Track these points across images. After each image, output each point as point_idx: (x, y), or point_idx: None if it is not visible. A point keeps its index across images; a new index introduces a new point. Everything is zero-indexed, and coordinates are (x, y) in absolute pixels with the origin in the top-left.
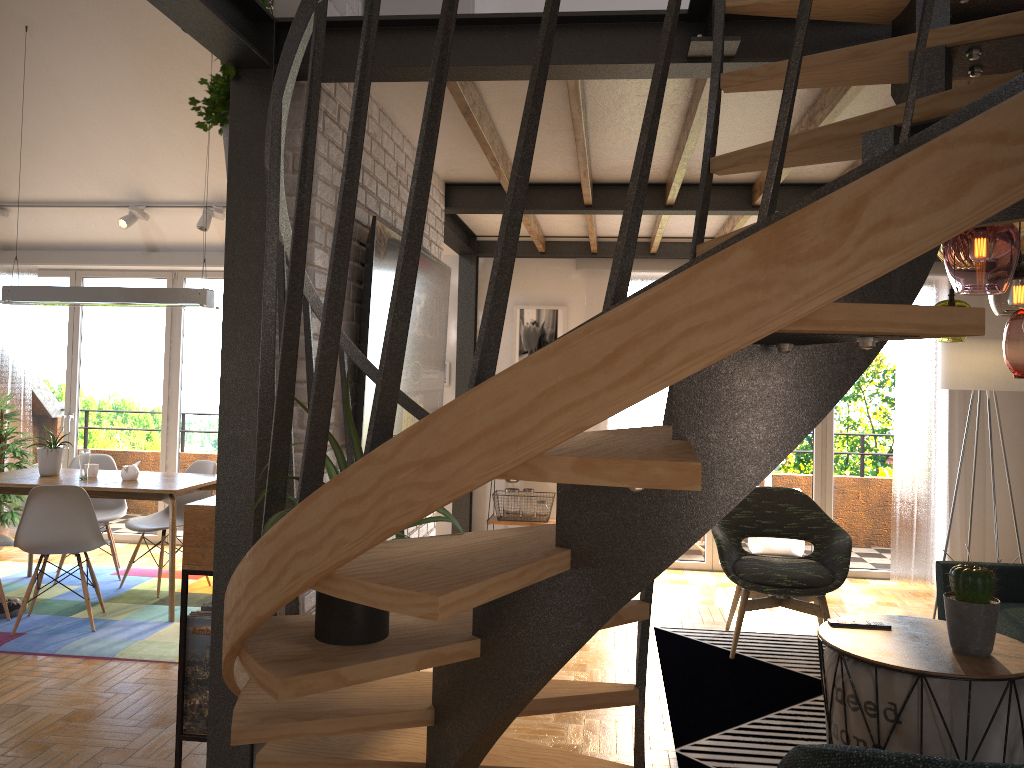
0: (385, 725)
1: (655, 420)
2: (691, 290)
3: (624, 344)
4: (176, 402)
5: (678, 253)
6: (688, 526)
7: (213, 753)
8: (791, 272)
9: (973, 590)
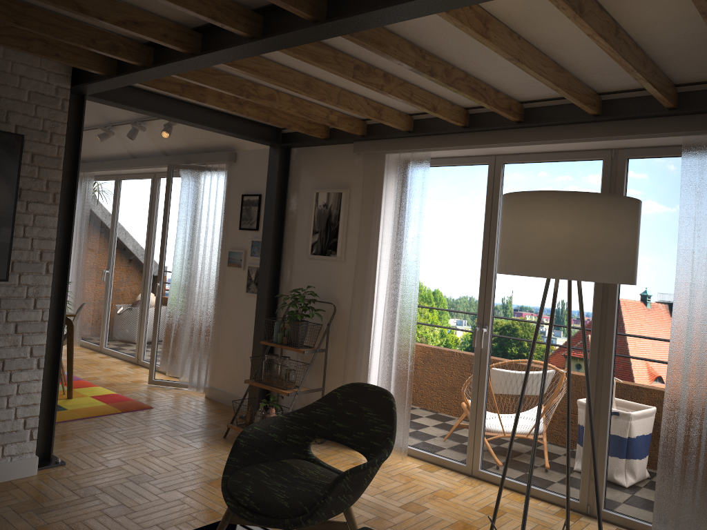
0: None
1: (410, 304)
2: None
3: None
4: (149, 265)
5: (432, 129)
6: None
7: None
8: None
9: None
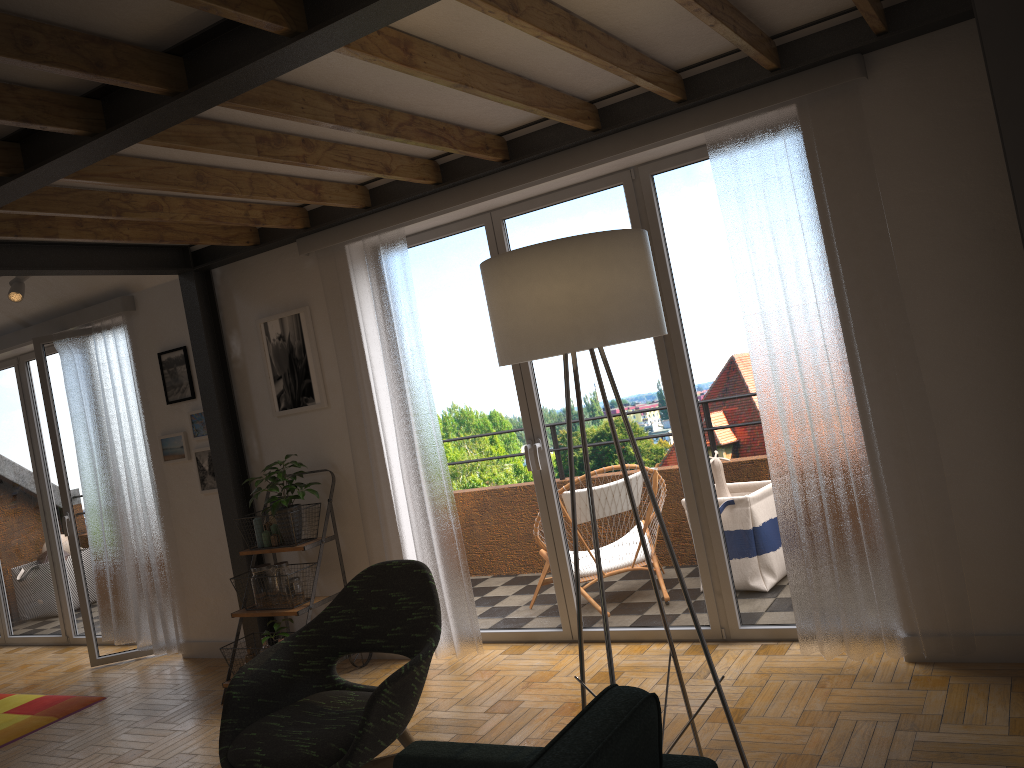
0: None
1: (432, 440)
2: None
3: None
4: (46, 494)
5: (396, 197)
6: None
7: None
8: None
9: None
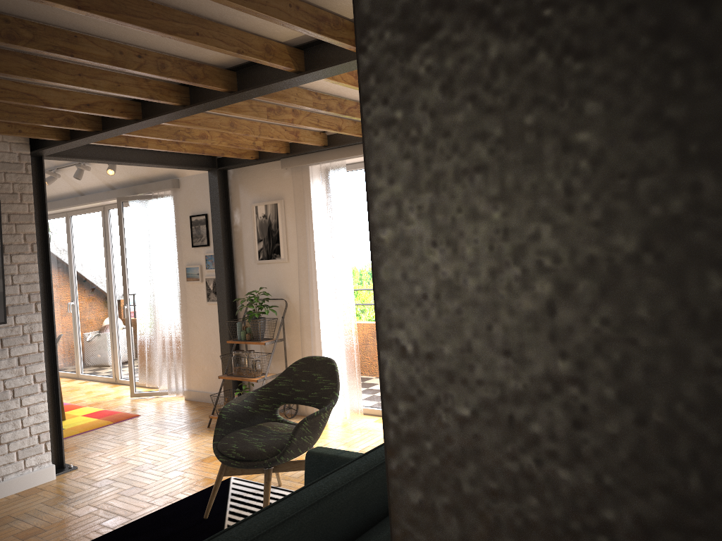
0: None
1: (347, 289)
2: None
3: None
4: (112, 291)
5: (343, 142)
6: None
7: None
8: None
9: None
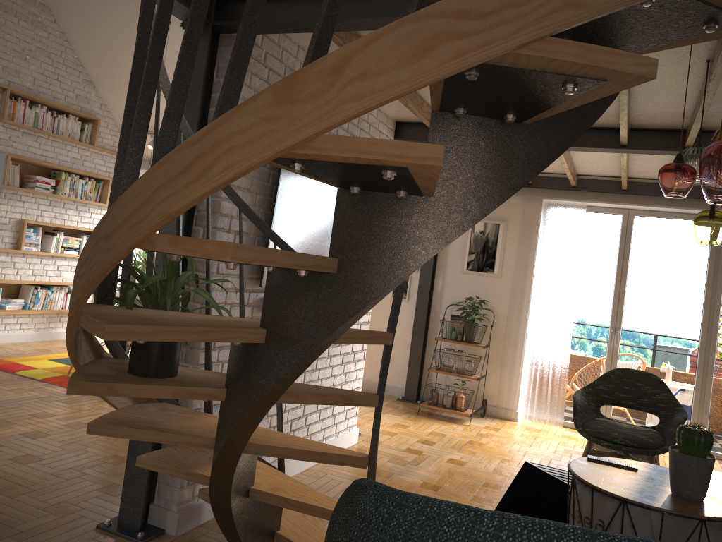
0: (184, 442)
1: (565, 312)
2: (234, 122)
3: (195, 158)
4: None
5: (594, 187)
6: (331, 319)
7: (130, 456)
8: (293, 110)
9: (689, 444)
